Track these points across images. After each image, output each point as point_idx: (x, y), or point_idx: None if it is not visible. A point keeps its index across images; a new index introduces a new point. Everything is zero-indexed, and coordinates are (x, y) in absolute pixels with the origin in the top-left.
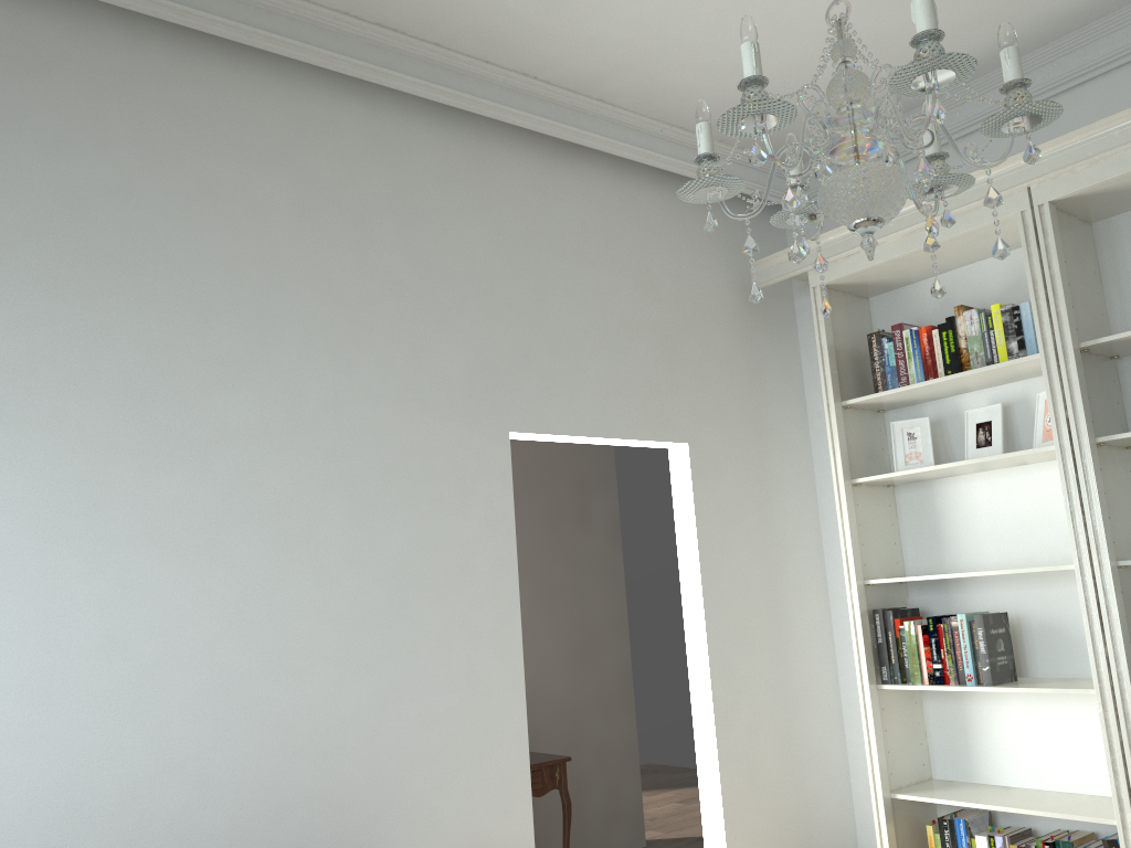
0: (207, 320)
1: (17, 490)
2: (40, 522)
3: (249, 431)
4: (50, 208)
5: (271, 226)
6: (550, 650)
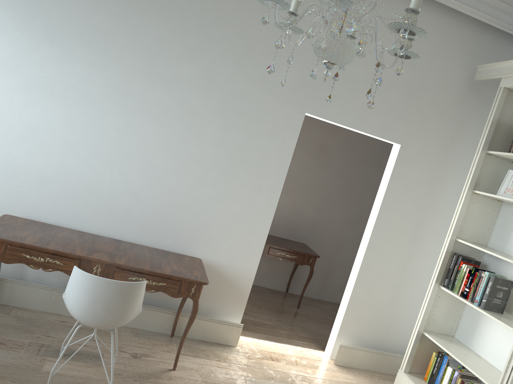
0: (185, 32)
1: (101, 79)
2: (105, 93)
3: (189, 81)
4: None
5: None
6: (339, 213)
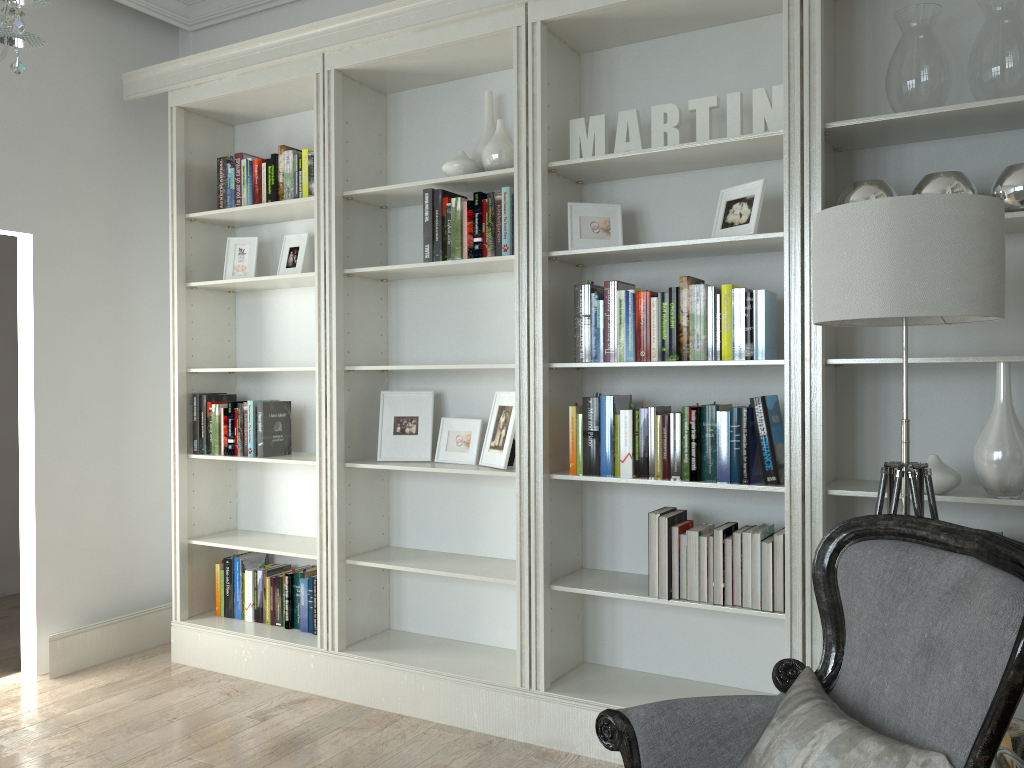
0: None
1: None
2: None
3: None
4: None
5: None
6: None
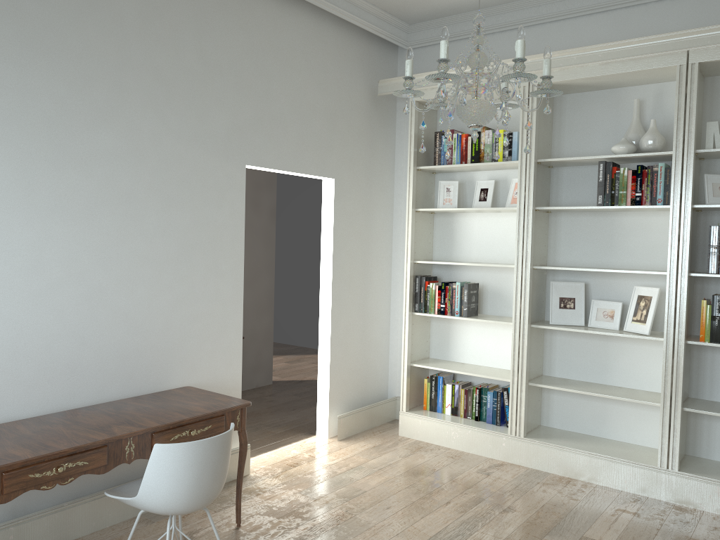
0: (88, 84)
1: None
2: None
3: (110, 153)
4: None
5: (125, 29)
6: None
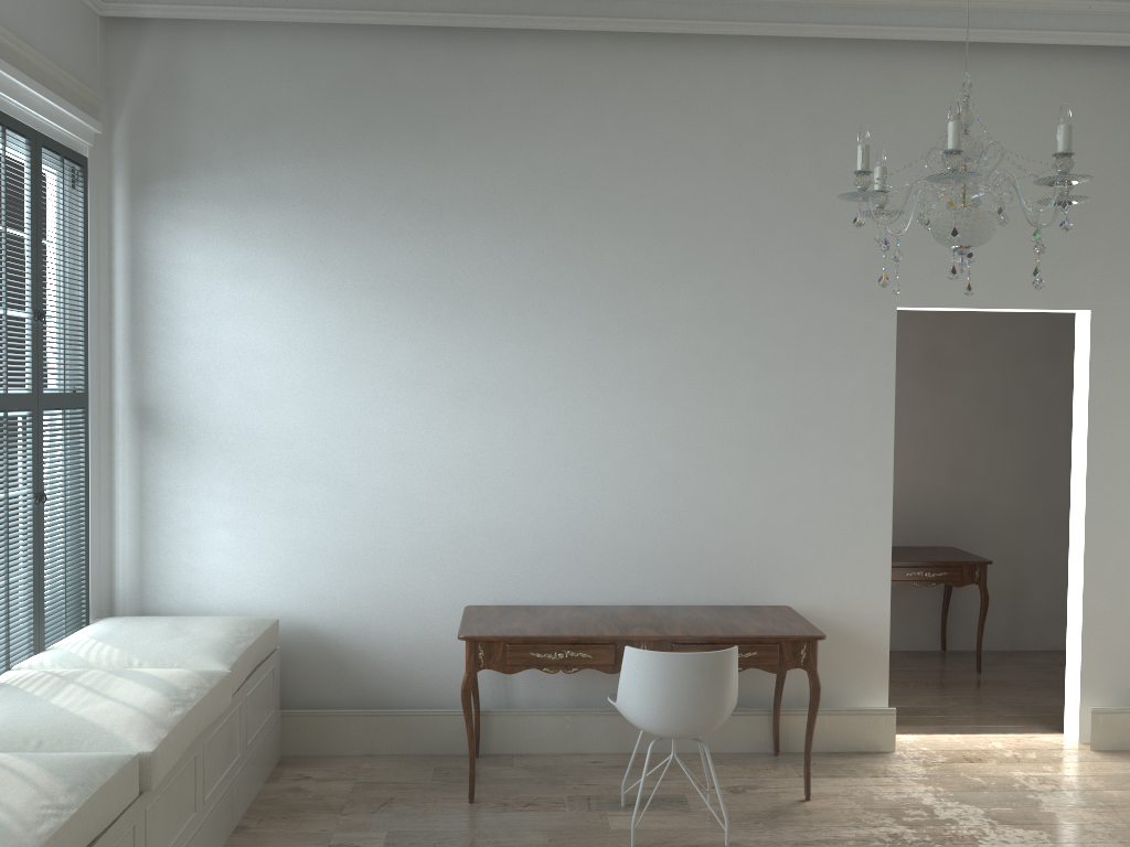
0: (662, 241)
1: (552, 355)
2: (564, 374)
3: (688, 315)
4: (567, 178)
5: (707, 166)
6: (1002, 470)
